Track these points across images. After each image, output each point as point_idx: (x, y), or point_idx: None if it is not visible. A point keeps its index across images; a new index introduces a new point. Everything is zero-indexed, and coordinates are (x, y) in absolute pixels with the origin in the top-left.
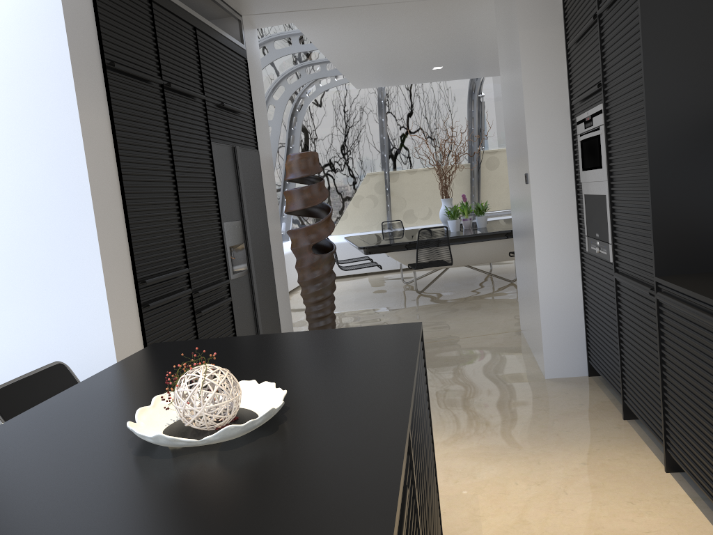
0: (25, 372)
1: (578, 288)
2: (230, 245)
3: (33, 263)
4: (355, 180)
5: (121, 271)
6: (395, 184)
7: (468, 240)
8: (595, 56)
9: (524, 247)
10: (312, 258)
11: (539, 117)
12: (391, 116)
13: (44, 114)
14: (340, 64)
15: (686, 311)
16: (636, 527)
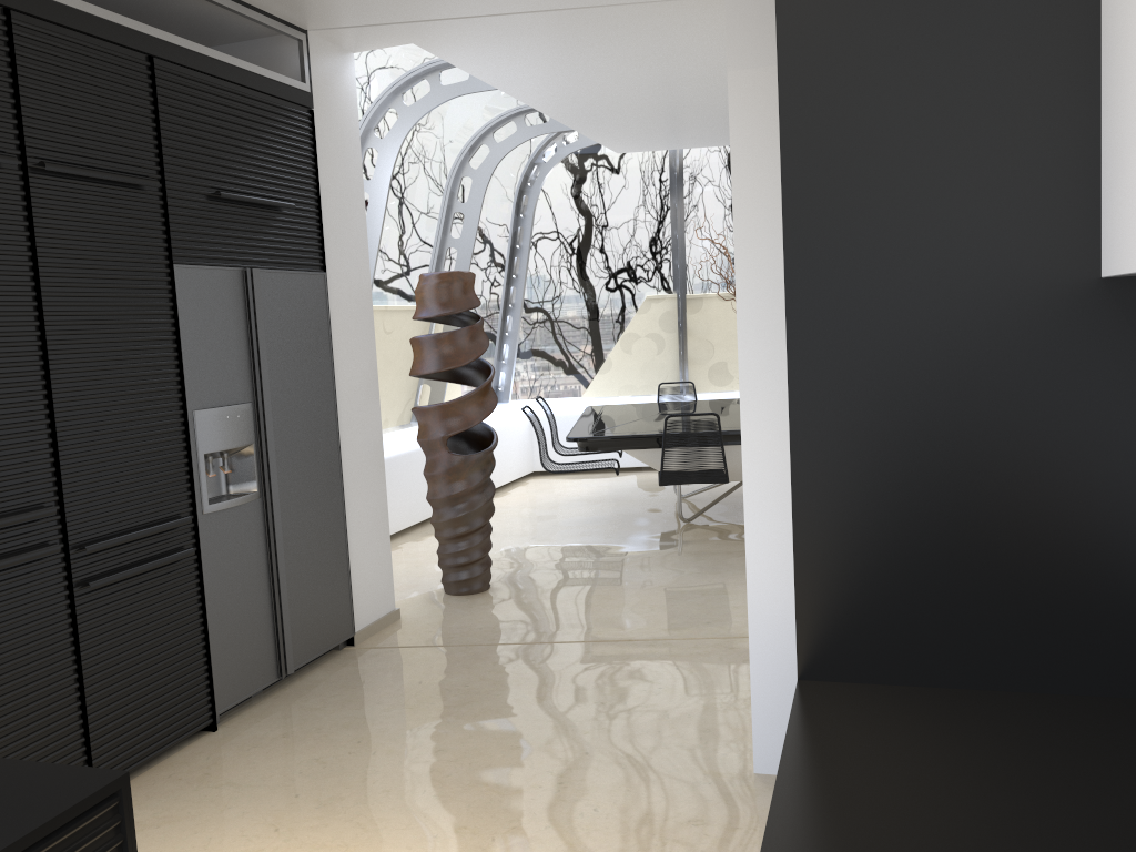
0: None
1: None
2: (206, 451)
3: None
4: (626, 306)
5: None
6: (696, 318)
7: None
8: None
9: None
10: (448, 461)
11: (763, 247)
12: (693, 200)
13: None
14: (557, 112)
15: None
16: None
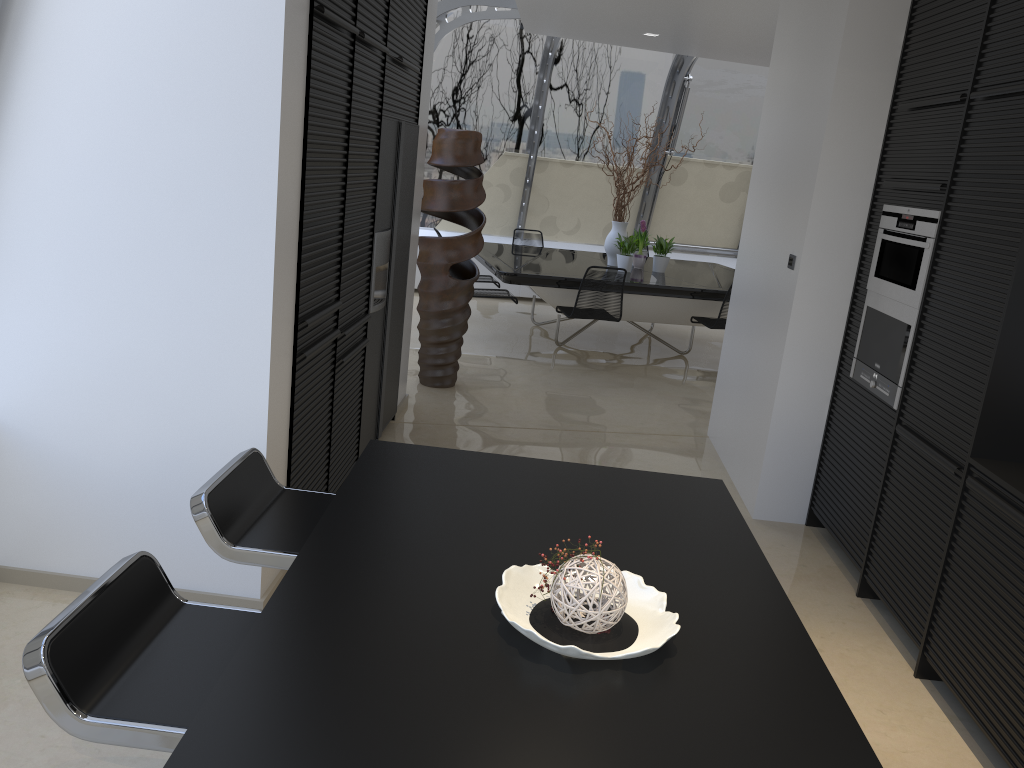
0: (129, 420)
1: (822, 416)
2: (377, 265)
3: (170, 277)
4: (485, 157)
5: (286, 308)
6: (540, 177)
7: (645, 291)
8: (946, 146)
9: (754, 342)
10: (447, 283)
11: (833, 189)
12: (557, 78)
13: (228, 73)
14: (525, 1)
15: (1013, 517)
16: (890, 744)
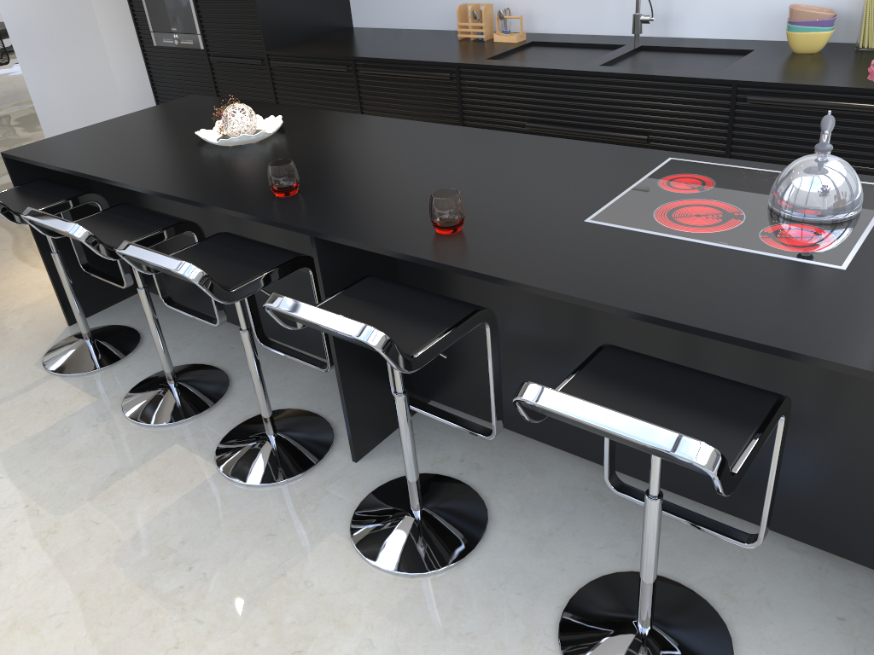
0: None
1: (147, 81)
2: None
3: None
4: None
5: None
6: None
7: None
8: None
9: (65, 52)
10: None
11: None
12: None
13: None
14: None
15: (304, 67)
16: None
